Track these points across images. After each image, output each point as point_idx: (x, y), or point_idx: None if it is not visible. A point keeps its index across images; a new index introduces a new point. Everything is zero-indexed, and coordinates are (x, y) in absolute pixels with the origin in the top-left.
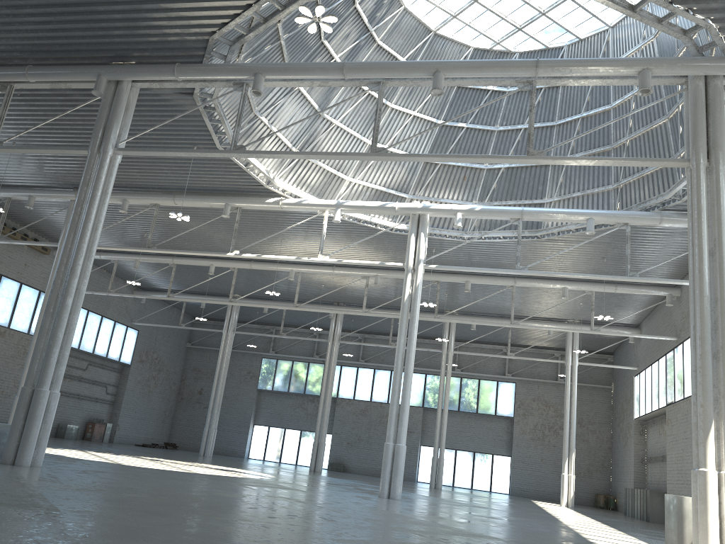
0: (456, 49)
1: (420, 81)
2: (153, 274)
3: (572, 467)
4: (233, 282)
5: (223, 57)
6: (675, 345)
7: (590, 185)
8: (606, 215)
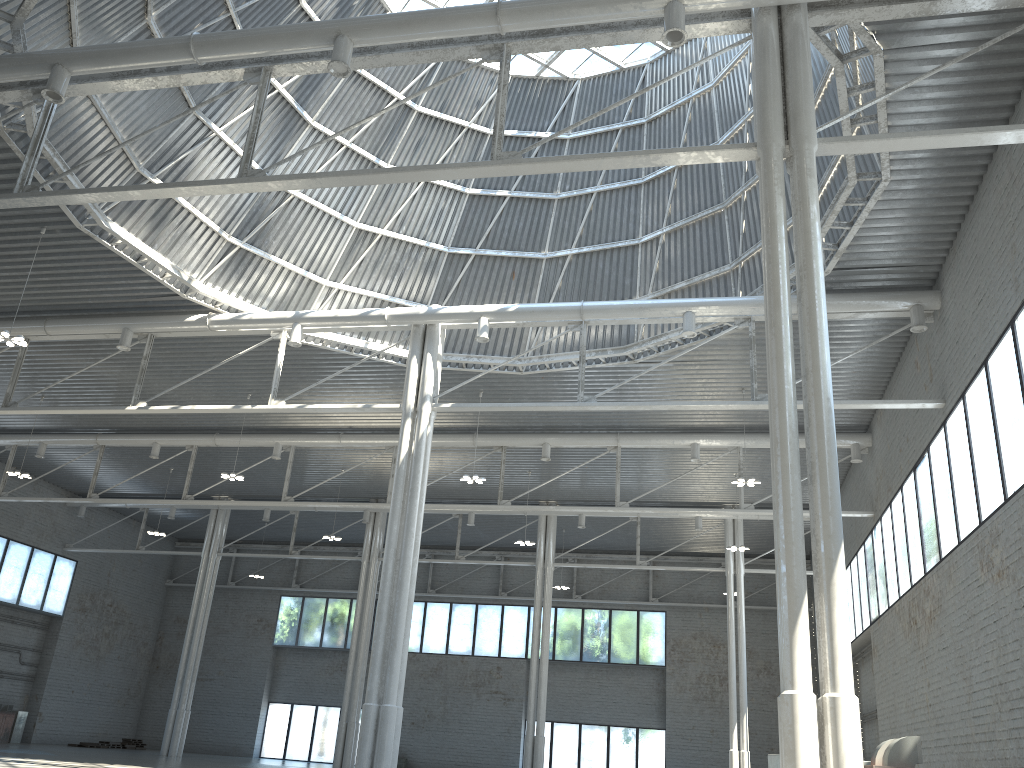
0: (484, 78)
1: (325, 60)
2: (86, 469)
3: (744, 738)
4: (191, 469)
5: (12, 49)
6: (872, 525)
7: (699, 268)
8: (712, 305)
